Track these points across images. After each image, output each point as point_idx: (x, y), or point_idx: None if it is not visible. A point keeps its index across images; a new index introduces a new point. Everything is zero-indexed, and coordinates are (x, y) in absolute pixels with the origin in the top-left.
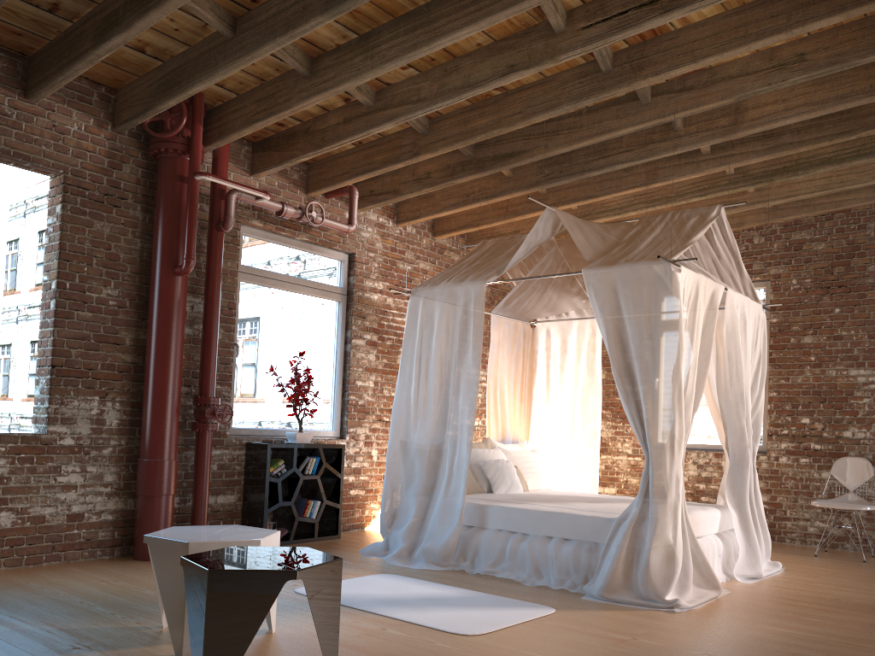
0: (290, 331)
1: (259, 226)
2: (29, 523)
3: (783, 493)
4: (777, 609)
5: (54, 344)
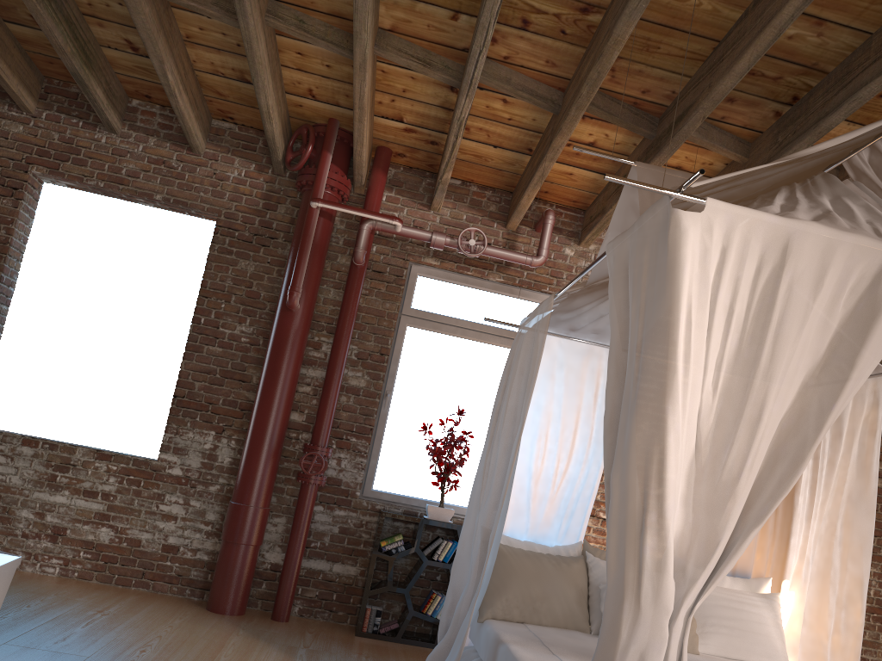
0: (470, 388)
1: (436, 265)
2: (126, 543)
3: None
4: None
5: (179, 375)
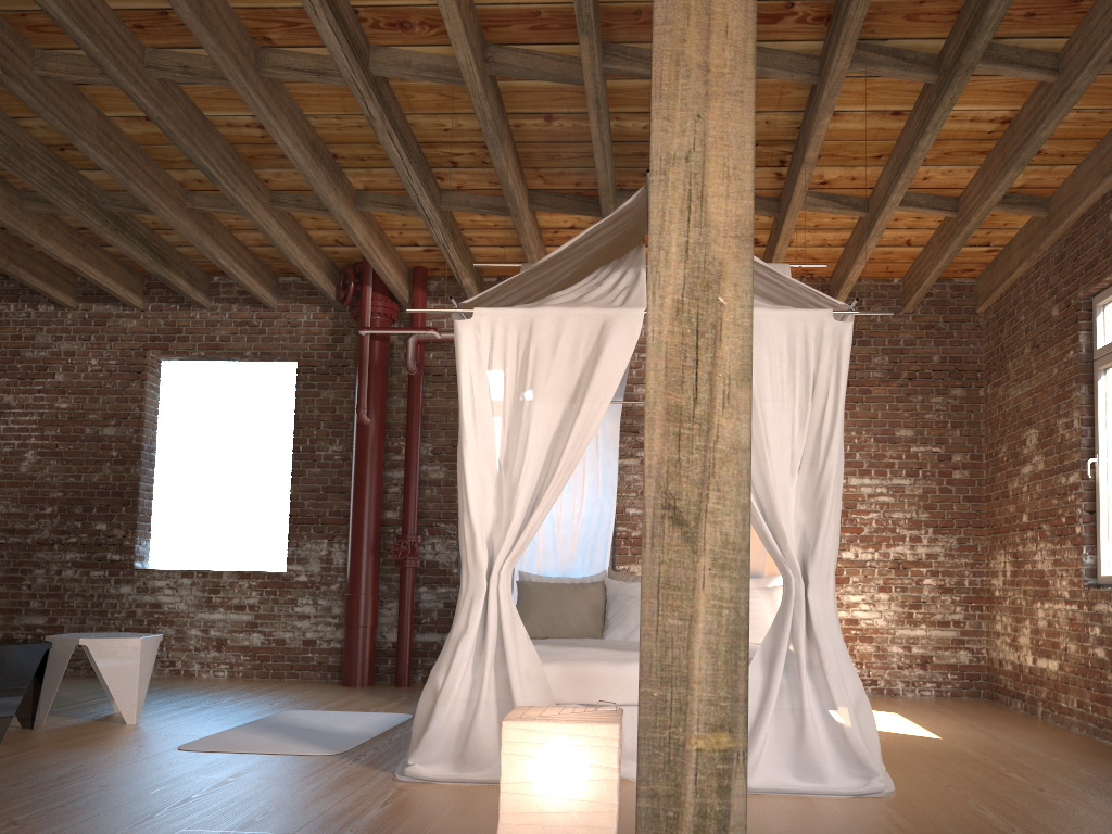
0: None
1: None
2: (274, 644)
3: None
4: None
5: (291, 498)
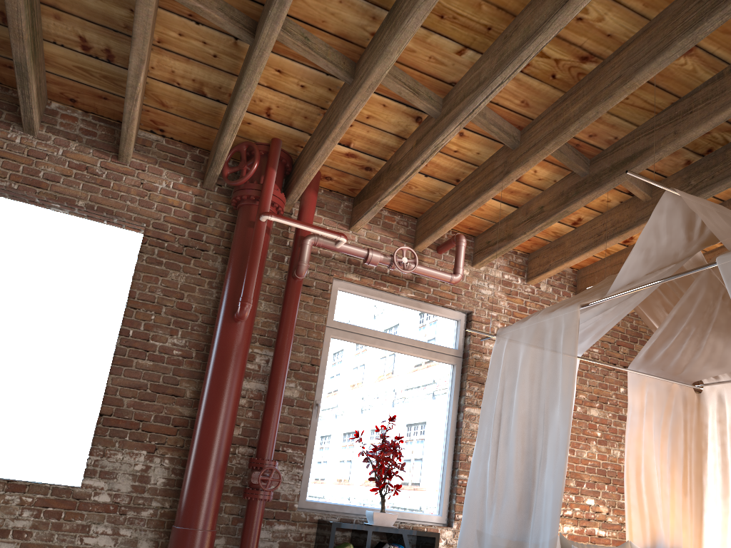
0: (389, 395)
1: (356, 281)
2: None
3: None
4: None
5: (106, 392)
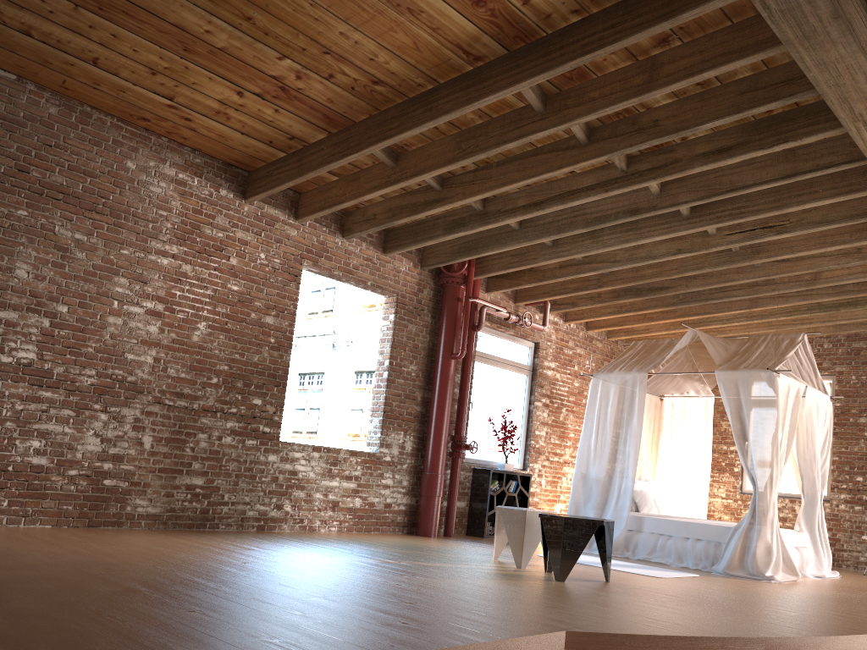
0: (499, 395)
1: (487, 325)
2: (367, 506)
3: (842, 531)
4: (835, 588)
5: (385, 398)
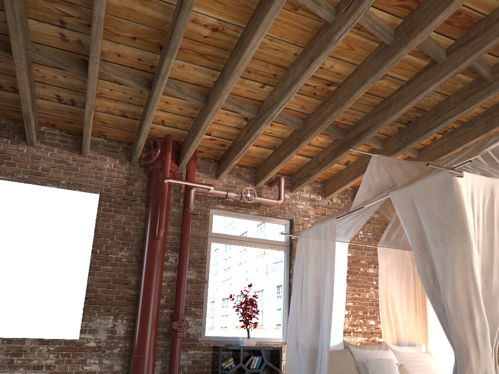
0: (248, 272)
1: (223, 208)
2: None
3: None
4: None
5: (87, 285)
